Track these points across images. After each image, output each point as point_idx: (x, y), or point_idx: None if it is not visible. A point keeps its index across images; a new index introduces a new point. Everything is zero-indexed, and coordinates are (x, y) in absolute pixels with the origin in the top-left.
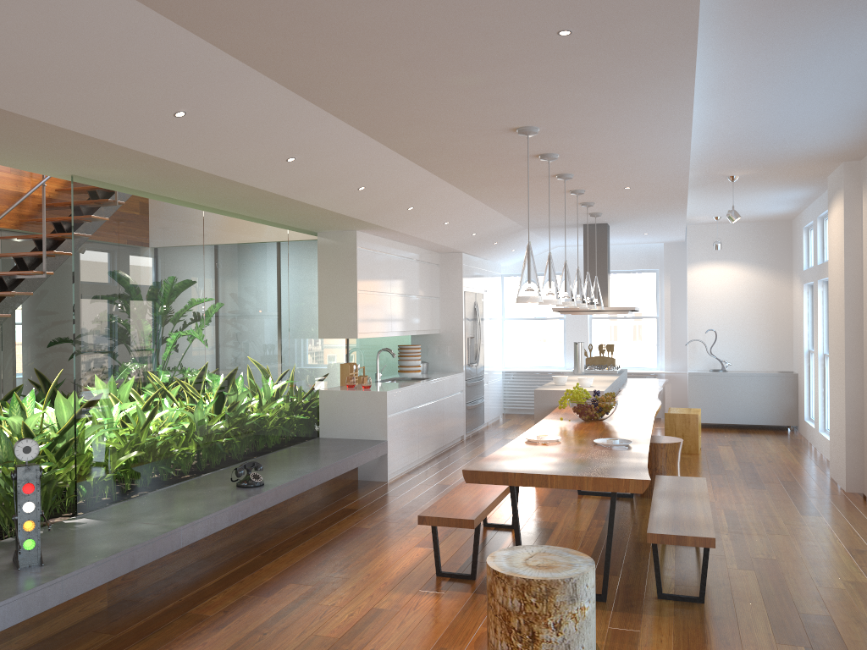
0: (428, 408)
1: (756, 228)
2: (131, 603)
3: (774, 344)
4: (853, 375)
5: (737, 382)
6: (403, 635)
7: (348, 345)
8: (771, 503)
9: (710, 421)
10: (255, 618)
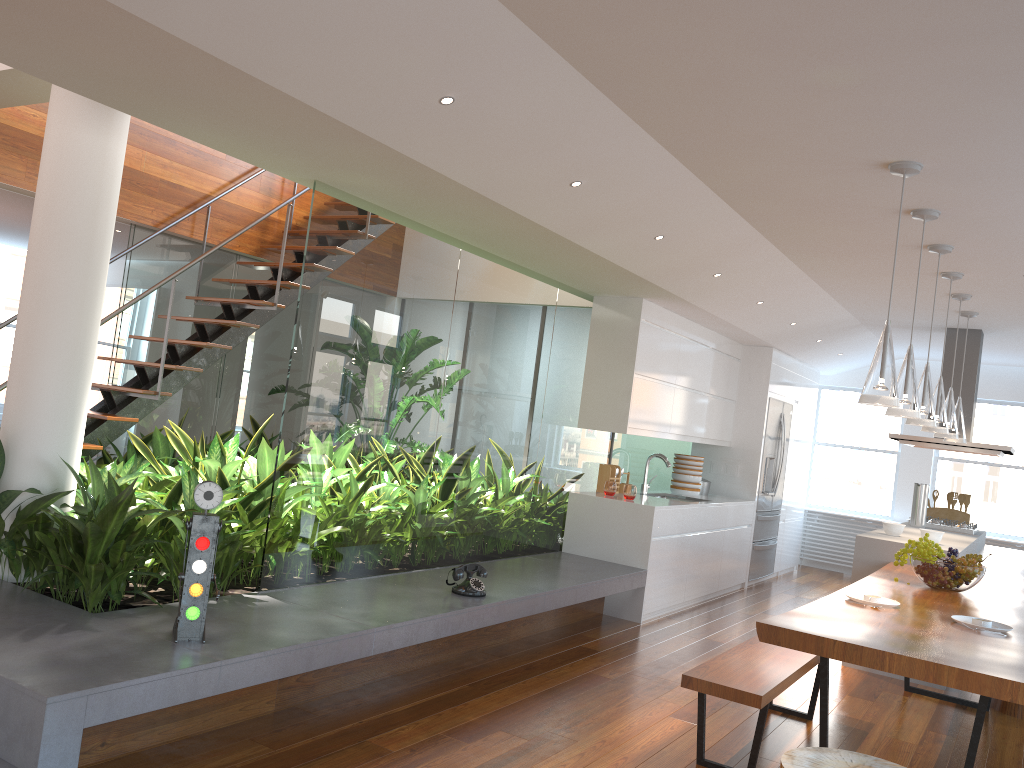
0: (704, 538)
1: None
2: (302, 713)
3: None
4: None
5: None
6: None
7: (612, 443)
8: None
9: None
10: (448, 767)
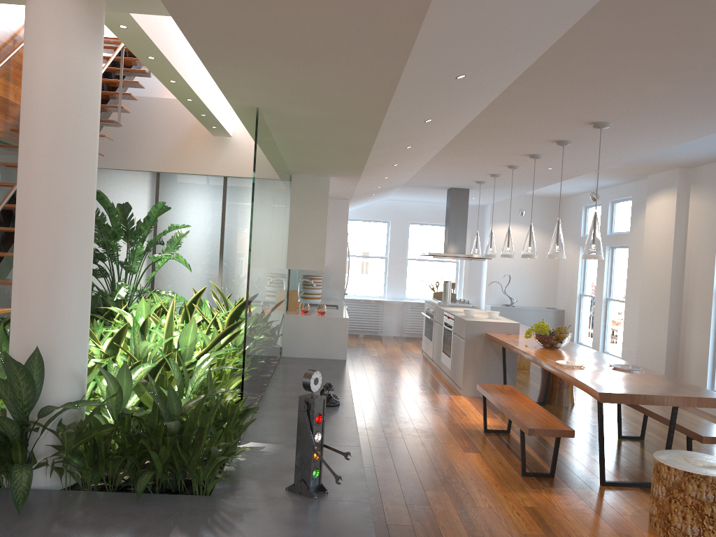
0: None
1: (539, 201)
2: None
3: (545, 287)
4: (673, 317)
5: (524, 314)
6: (583, 527)
7: (290, 275)
8: None
9: None
10: (451, 524)
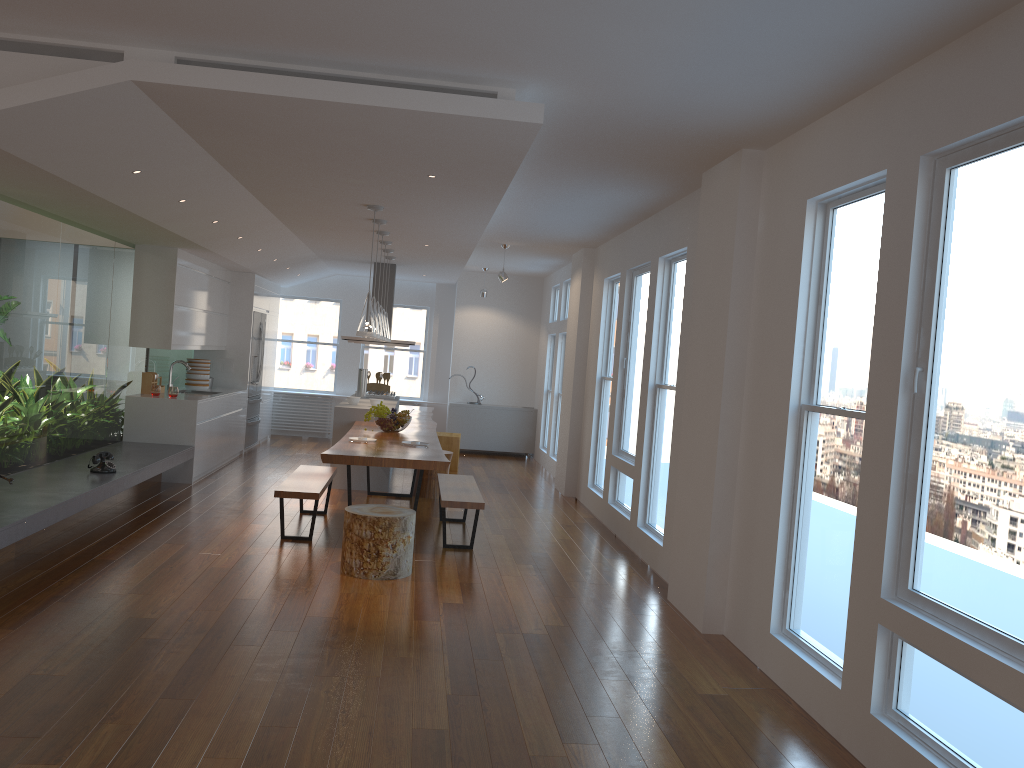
0: (222, 420)
1: (515, 281)
2: (36, 555)
3: (521, 383)
4: (577, 409)
5: (489, 414)
6: (277, 565)
7: (148, 355)
8: (513, 501)
9: (465, 447)
10: (155, 560)
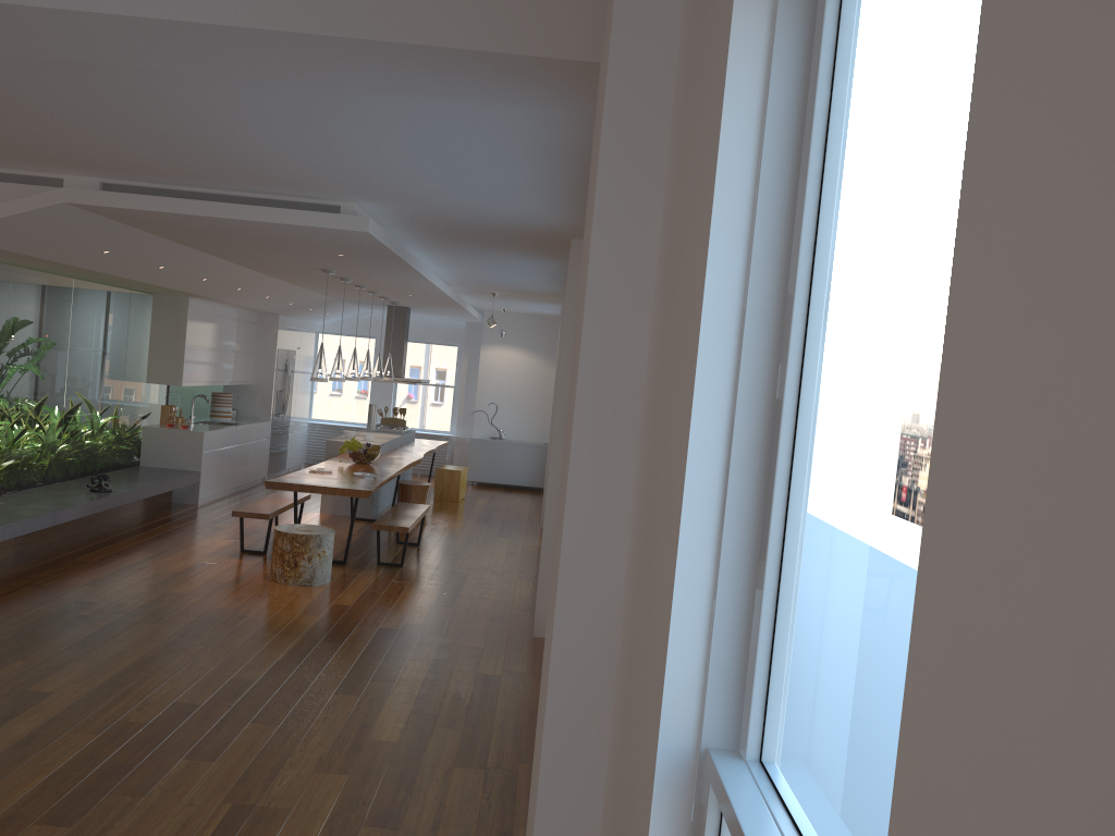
0: (237, 449)
1: (539, 321)
2: (30, 555)
3: (543, 419)
4: None
5: (508, 449)
6: (220, 571)
7: (169, 390)
8: (485, 530)
9: (484, 481)
10: (122, 563)
